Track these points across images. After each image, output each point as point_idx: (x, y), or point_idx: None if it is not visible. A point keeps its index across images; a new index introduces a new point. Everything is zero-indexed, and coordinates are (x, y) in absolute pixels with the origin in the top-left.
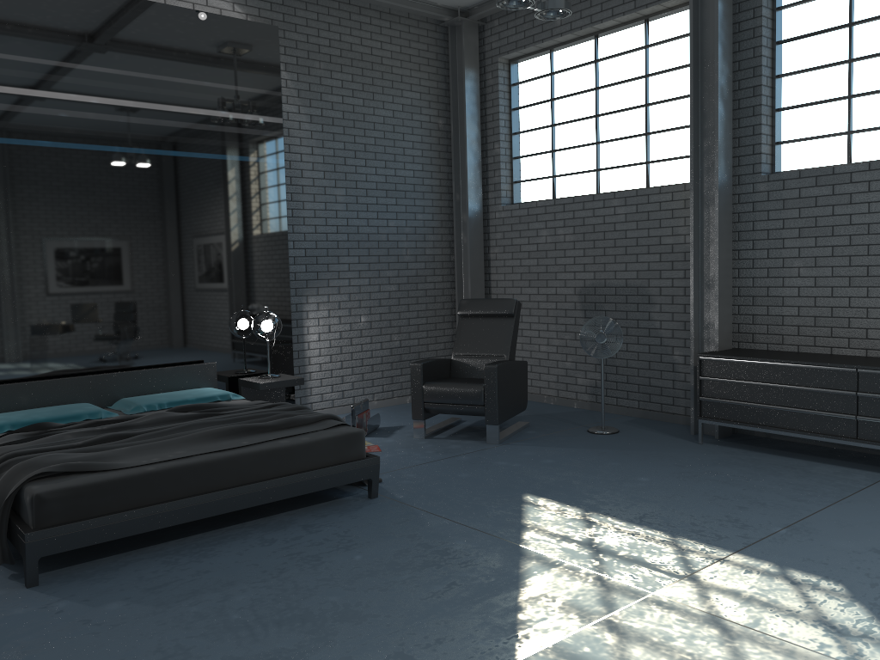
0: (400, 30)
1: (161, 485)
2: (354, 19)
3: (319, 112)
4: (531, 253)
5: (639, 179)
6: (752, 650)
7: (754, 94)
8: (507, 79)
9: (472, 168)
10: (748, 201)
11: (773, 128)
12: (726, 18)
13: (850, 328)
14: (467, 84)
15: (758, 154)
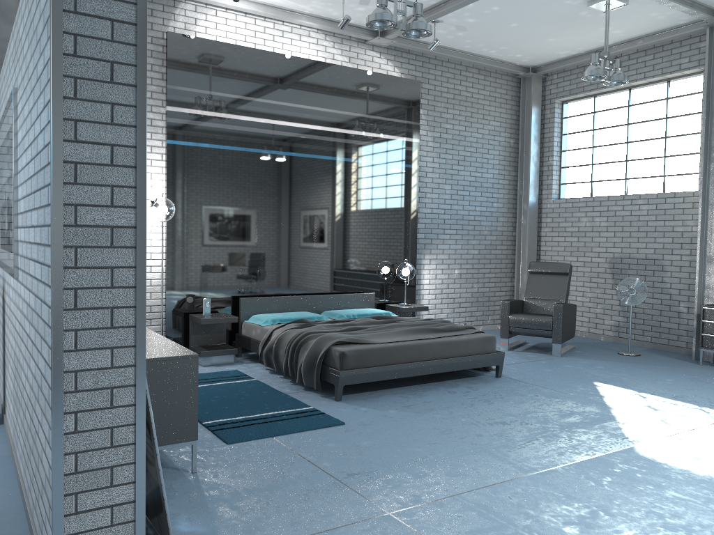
0: (490, 81)
1: (397, 354)
2: (463, 74)
3: (438, 134)
4: (573, 233)
5: (658, 186)
6: None
7: None
8: (560, 114)
9: (533, 173)
10: None
11: None
12: None
13: None
14: (532, 117)
15: None
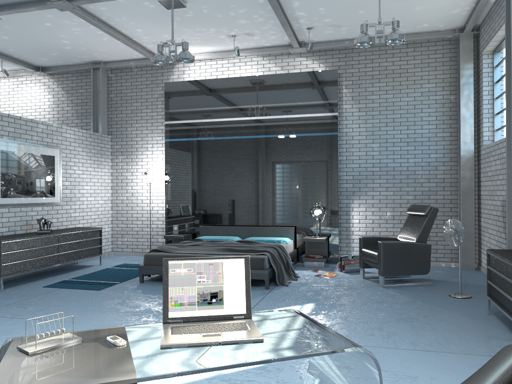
0: (421, 50)
1: None
2: (388, 52)
3: (364, 105)
4: (490, 177)
5: None
6: None
7: None
8: (491, 63)
9: (464, 123)
10: None
11: None
12: None
13: None
14: (461, 73)
15: None
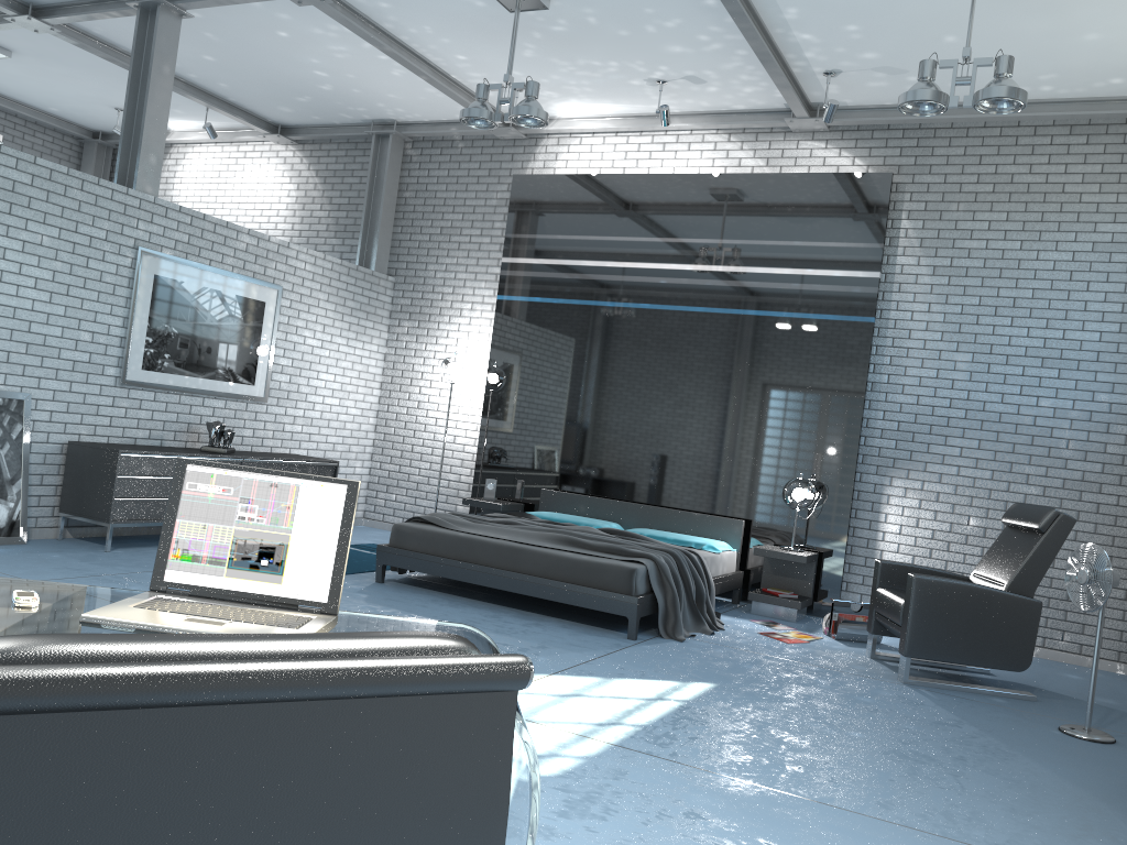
0: (1106, 143)
1: (459, 548)
2: (1023, 143)
3: (947, 261)
4: None
5: None
6: None
7: None
8: None
9: None
10: None
11: None
12: None
13: None
14: None
15: None
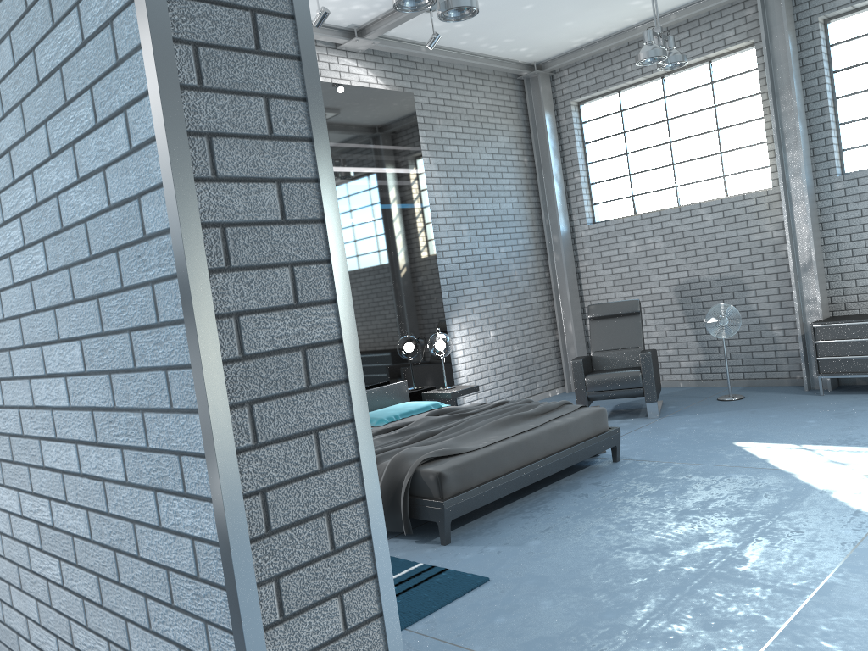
0: (490, 86)
1: (504, 460)
2: (458, 80)
3: (443, 161)
4: (622, 262)
5: (718, 190)
6: None
7: (823, 113)
8: (578, 118)
9: (559, 195)
10: (827, 198)
11: (838, 139)
12: (795, 56)
13: None
14: (547, 126)
15: (832, 160)
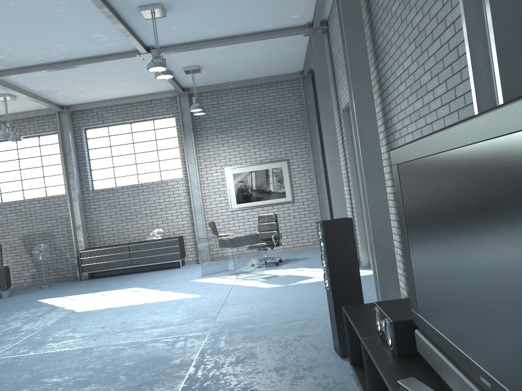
0: None
1: None
2: None
3: None
4: None
5: (43, 193)
6: (122, 297)
7: (84, 165)
8: None
9: None
10: (87, 199)
11: (91, 175)
12: (73, 141)
13: (124, 235)
14: None
15: (88, 184)
